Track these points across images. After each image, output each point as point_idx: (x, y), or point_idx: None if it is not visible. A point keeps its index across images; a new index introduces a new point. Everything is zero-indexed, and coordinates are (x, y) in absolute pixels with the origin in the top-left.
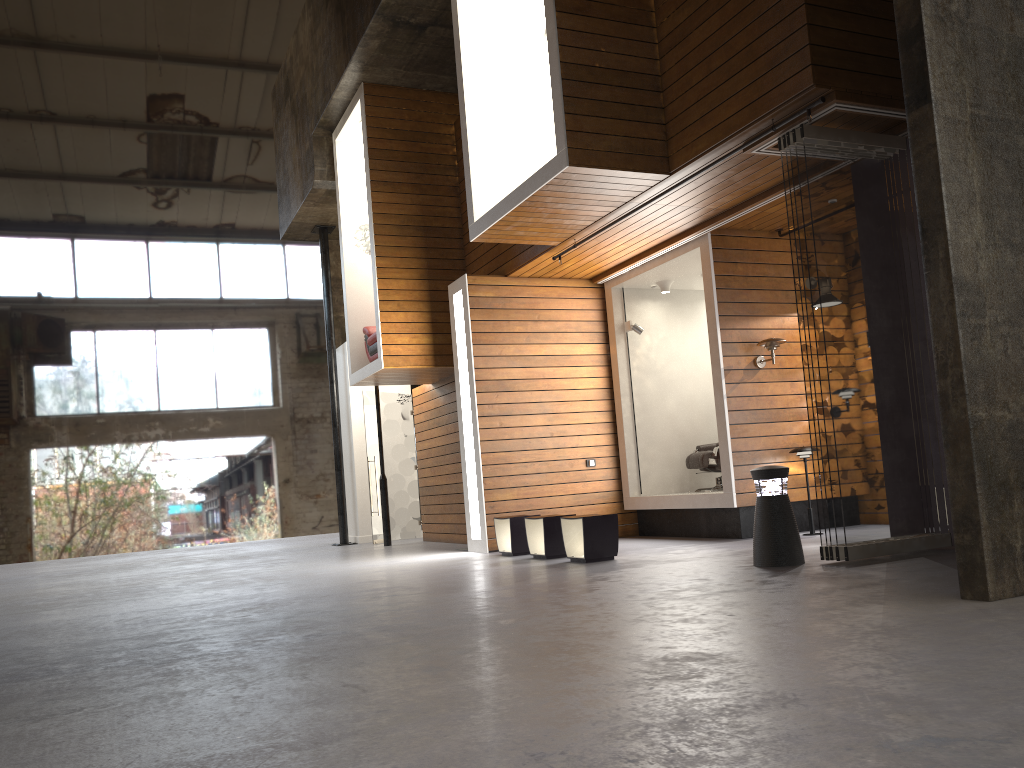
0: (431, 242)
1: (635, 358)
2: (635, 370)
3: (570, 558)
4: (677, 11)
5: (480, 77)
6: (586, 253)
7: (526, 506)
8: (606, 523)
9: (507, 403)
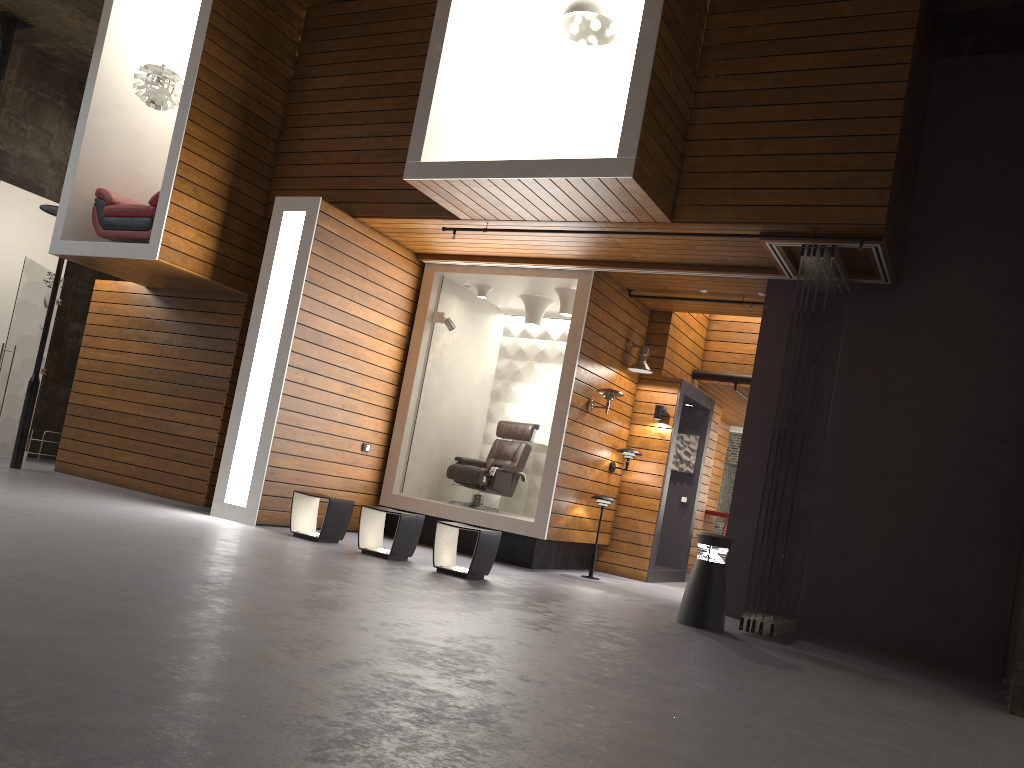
0: (248, 132)
1: (433, 351)
2: (429, 364)
3: (440, 568)
4: (732, 77)
5: (465, 5)
6: (466, 236)
7: (302, 480)
8: (493, 540)
9: (316, 359)
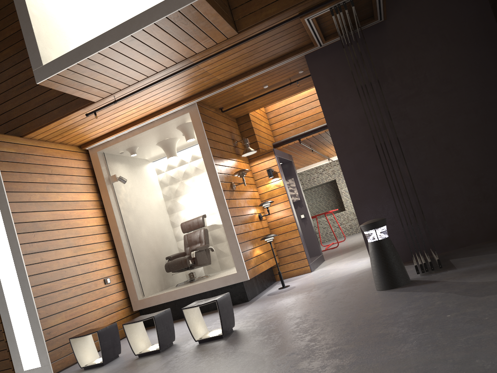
0: None
1: (120, 201)
2: (122, 210)
3: (200, 340)
4: None
5: None
6: (105, 115)
7: (73, 325)
8: (227, 301)
9: (42, 241)
